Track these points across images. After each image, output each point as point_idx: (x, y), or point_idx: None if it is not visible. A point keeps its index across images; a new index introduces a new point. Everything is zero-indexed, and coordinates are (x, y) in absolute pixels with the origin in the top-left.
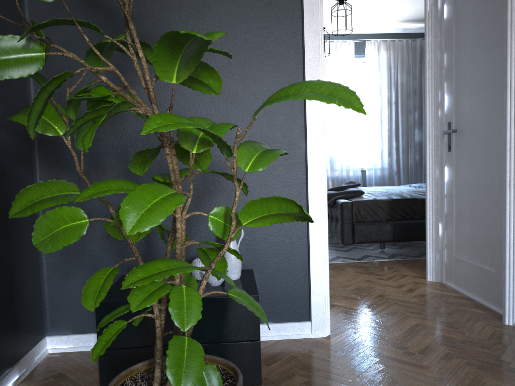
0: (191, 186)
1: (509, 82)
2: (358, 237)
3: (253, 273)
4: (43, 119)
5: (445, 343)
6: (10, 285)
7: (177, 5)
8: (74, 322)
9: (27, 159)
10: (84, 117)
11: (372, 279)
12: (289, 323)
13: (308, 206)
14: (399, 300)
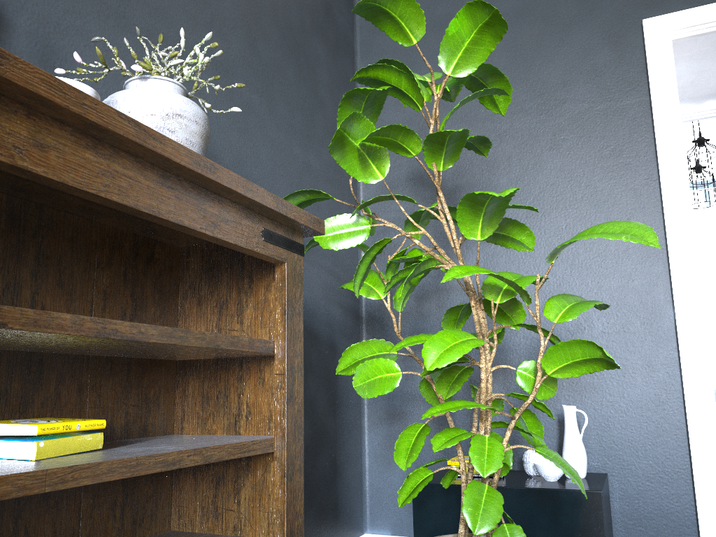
0: (495, 336)
1: None
2: None
3: (606, 475)
4: (367, 285)
5: None
6: (333, 462)
7: (506, 169)
8: (394, 521)
9: (355, 336)
10: (398, 275)
11: None
12: None
13: (683, 392)
14: None
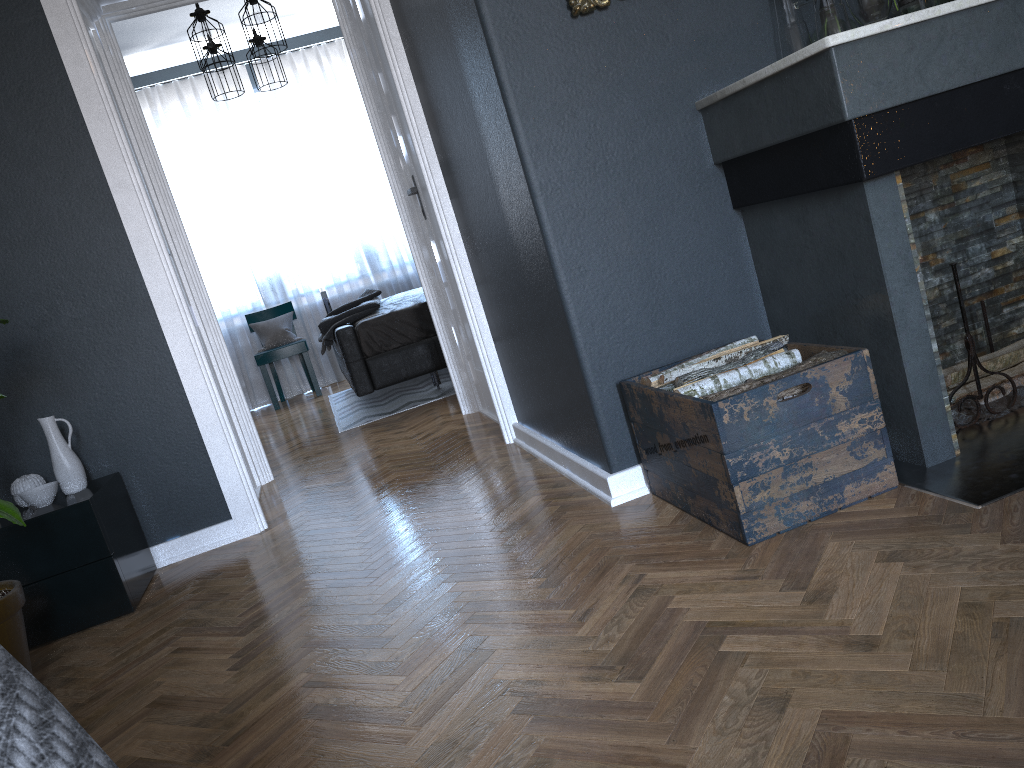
0: None
1: (409, 117)
2: (379, 378)
3: (114, 476)
4: None
5: (408, 491)
6: None
7: None
8: None
9: None
10: None
11: (386, 437)
12: (203, 530)
13: (175, 363)
14: (398, 455)
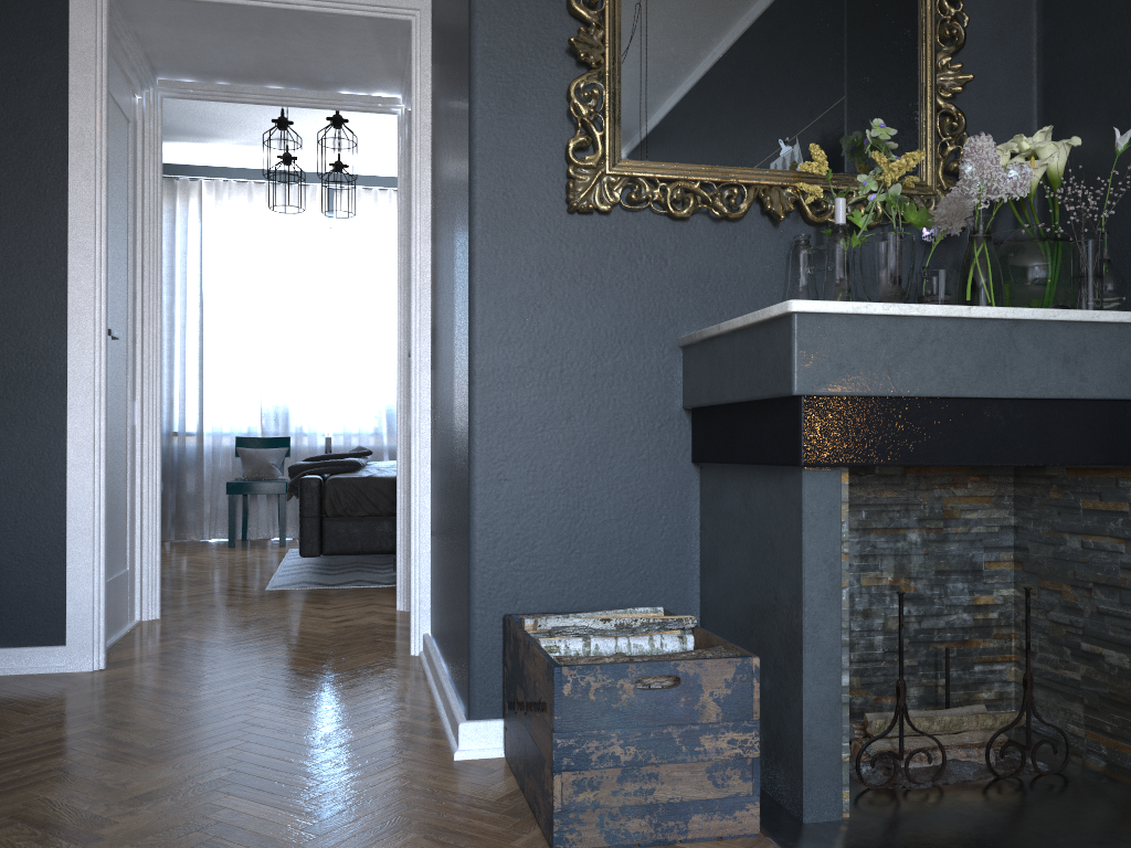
0: None
1: (414, 273)
2: (330, 543)
3: None
4: None
5: (273, 674)
6: None
7: None
8: None
9: None
10: None
11: (305, 609)
12: (27, 648)
13: (68, 451)
14: (298, 632)
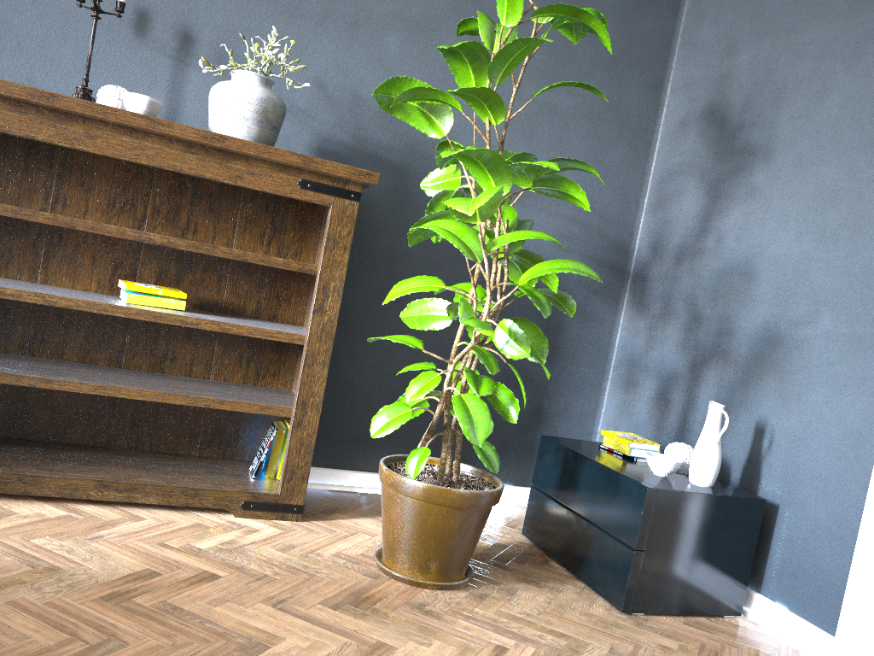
0: (473, 289)
1: None
2: None
3: (746, 497)
4: None
5: None
6: (536, 408)
7: (793, 100)
8: None
9: (612, 293)
10: None
11: None
12: (804, 623)
13: None
14: None
